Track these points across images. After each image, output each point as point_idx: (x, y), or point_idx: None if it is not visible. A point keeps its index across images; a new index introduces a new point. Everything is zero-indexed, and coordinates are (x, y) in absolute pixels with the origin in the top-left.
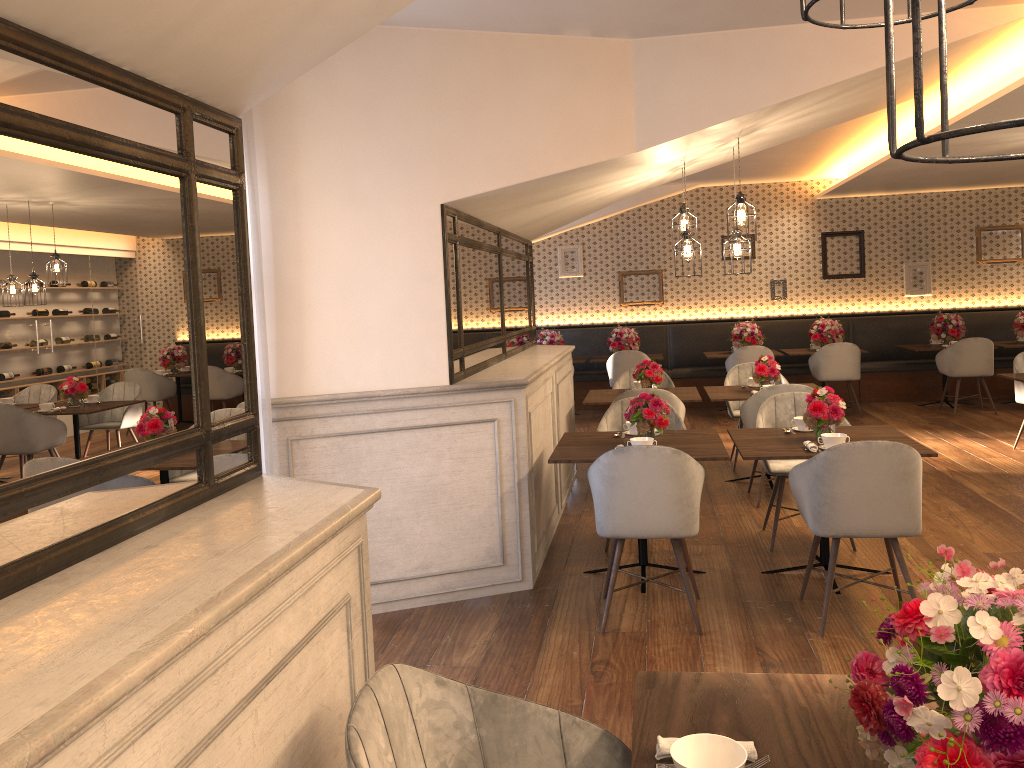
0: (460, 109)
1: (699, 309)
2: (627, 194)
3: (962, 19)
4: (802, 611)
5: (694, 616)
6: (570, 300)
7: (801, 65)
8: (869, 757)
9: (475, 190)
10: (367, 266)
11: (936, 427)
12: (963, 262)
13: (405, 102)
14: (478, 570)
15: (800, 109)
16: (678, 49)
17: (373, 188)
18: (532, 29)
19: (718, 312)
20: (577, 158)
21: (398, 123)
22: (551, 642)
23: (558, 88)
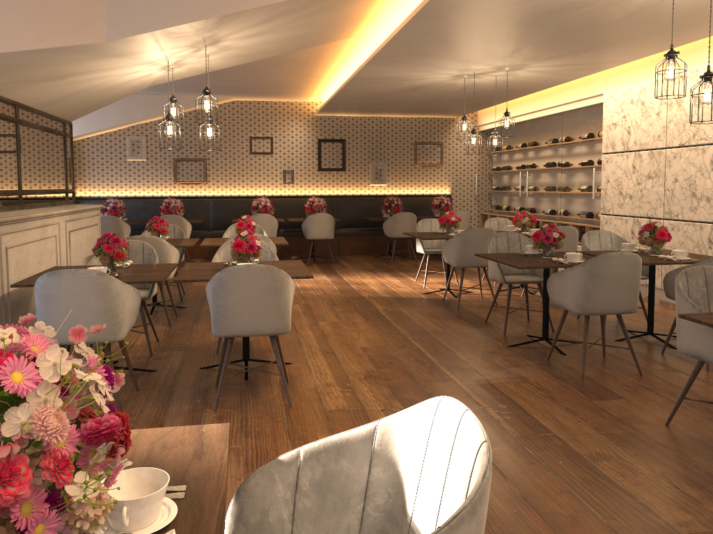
0: None
1: (233, 188)
2: (138, 87)
3: None
4: (212, 394)
5: (117, 403)
6: (136, 178)
7: None
8: None
9: None
10: None
11: (376, 270)
12: (406, 164)
13: None
14: None
15: (247, 27)
16: None
17: None
18: None
19: (246, 191)
20: (51, 40)
21: None
22: None
23: None
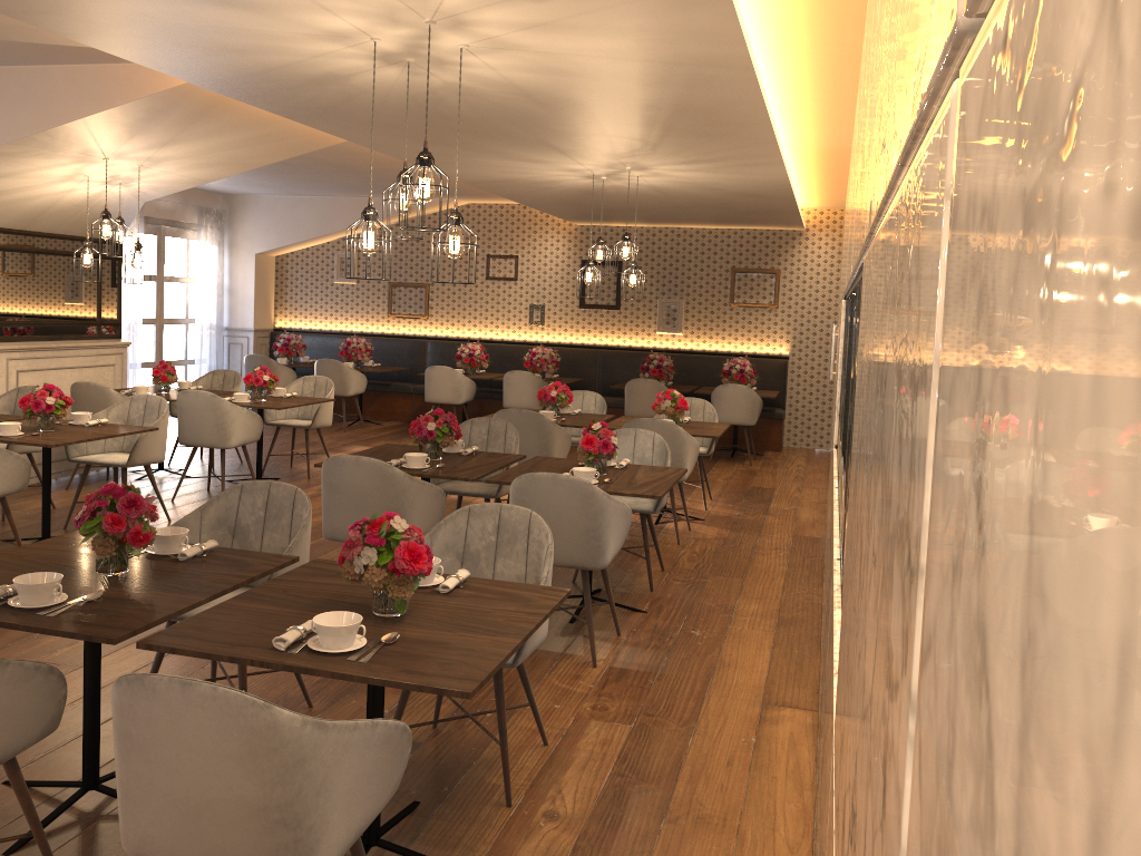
0: None
1: (461, 327)
2: (126, 203)
3: None
4: None
5: None
6: (343, 306)
7: (54, 101)
8: None
9: None
10: None
11: None
12: (717, 303)
13: None
14: None
15: (123, 139)
16: None
17: None
18: None
19: (479, 332)
20: None
21: None
22: None
23: None
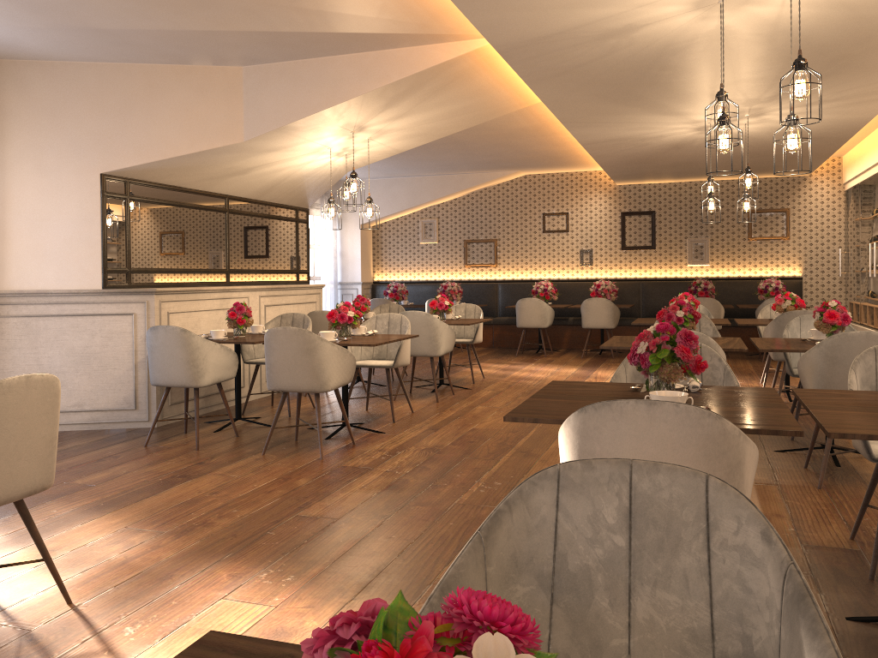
0: (116, 113)
1: (524, 271)
2: (335, 173)
3: (438, 50)
4: (282, 445)
5: (196, 438)
6: (428, 261)
7: (341, 83)
8: None
9: (125, 165)
10: (48, 211)
11: None
12: (737, 238)
13: (78, 109)
14: (118, 411)
15: (376, 112)
16: (269, 73)
17: (55, 162)
18: (164, 61)
19: (539, 274)
20: (199, 145)
21: (73, 122)
22: (109, 448)
23: (187, 99)
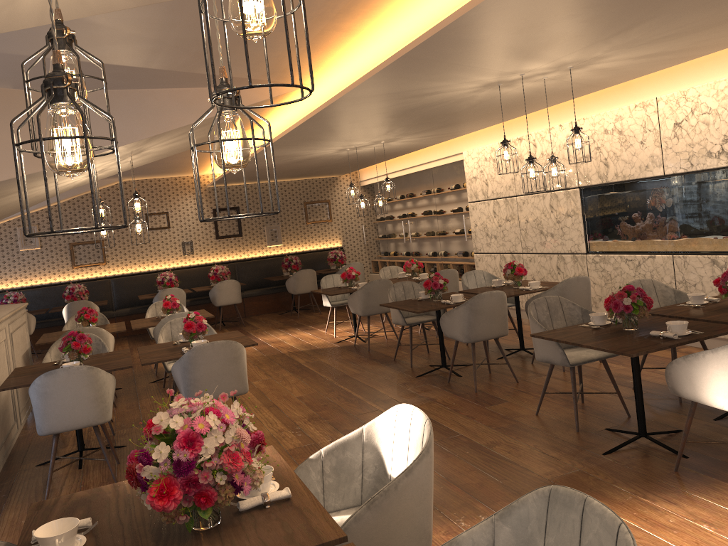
0: None
1: (133, 265)
2: (59, 192)
3: (254, 92)
4: None
5: (112, 474)
6: (31, 267)
7: (163, 114)
8: (142, 503)
9: None
10: None
11: (287, 326)
12: (299, 223)
13: None
14: None
15: (169, 139)
16: None
17: None
18: None
19: (147, 266)
20: (8, 172)
21: None
22: (5, 519)
23: None
